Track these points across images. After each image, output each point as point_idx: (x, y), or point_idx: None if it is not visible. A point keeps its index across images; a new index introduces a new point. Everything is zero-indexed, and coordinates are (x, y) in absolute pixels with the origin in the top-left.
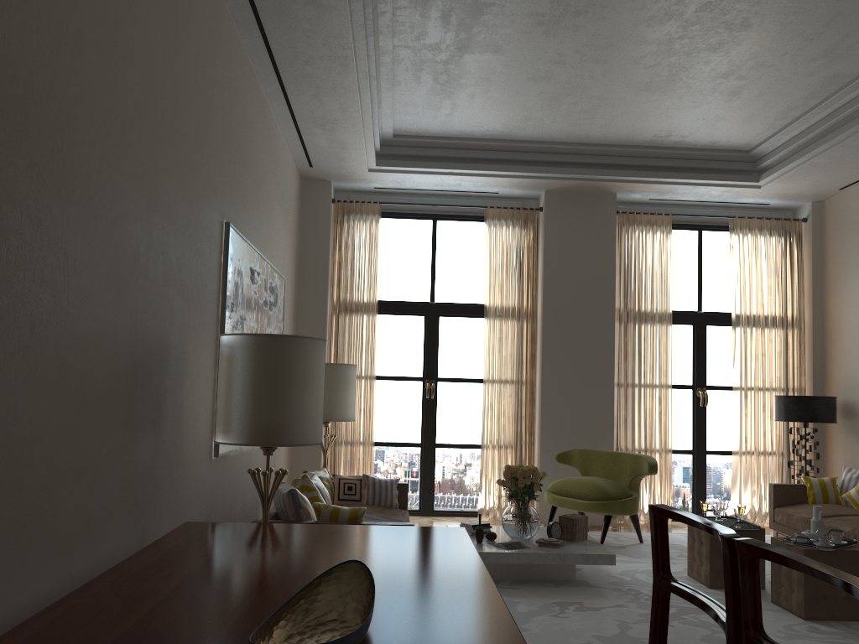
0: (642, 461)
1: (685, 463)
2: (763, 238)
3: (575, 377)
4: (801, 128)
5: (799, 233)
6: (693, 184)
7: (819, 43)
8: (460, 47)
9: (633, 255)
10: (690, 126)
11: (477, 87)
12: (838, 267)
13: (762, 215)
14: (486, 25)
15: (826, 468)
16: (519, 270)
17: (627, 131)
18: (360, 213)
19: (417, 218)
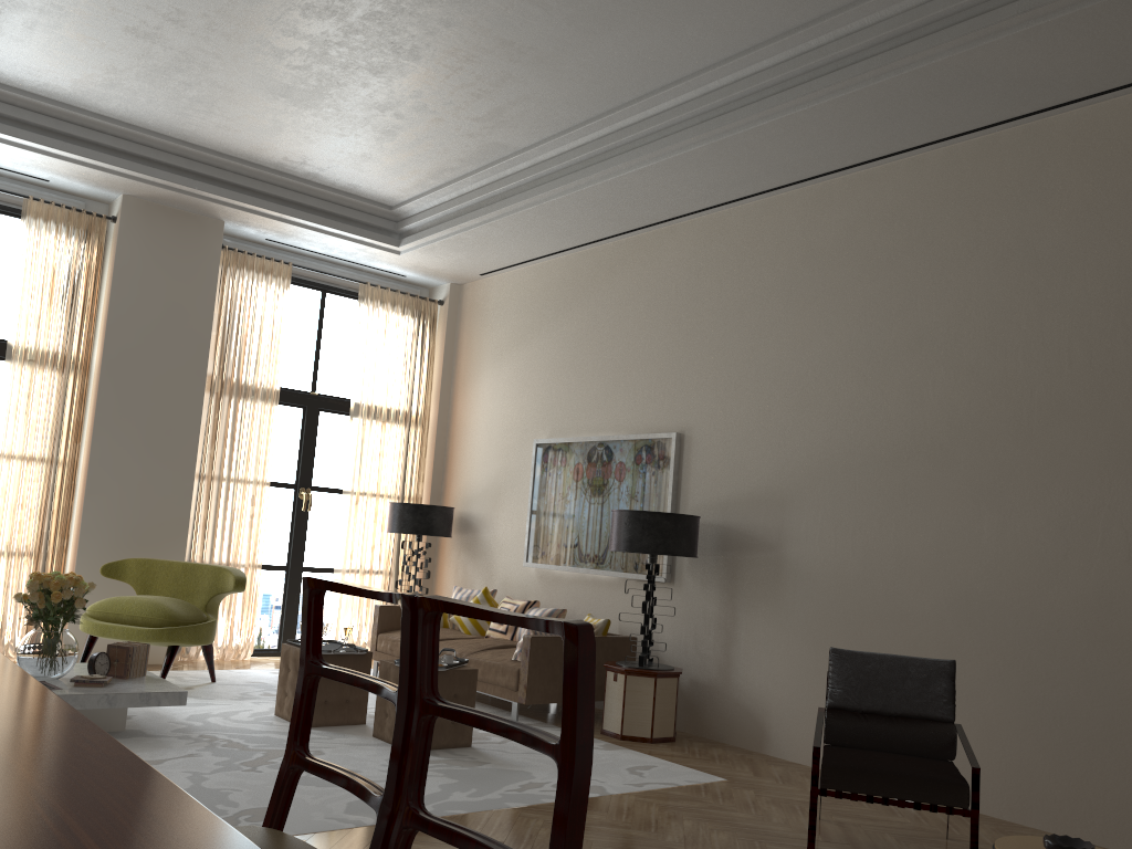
0: (226, 575)
1: (276, 582)
2: (396, 315)
3: (140, 460)
4: (453, 195)
5: (435, 317)
6: (324, 231)
7: (486, 102)
8: None
9: (239, 307)
10: (332, 158)
11: (43, 16)
12: (470, 362)
13: (397, 287)
14: None
15: (435, 589)
16: (72, 299)
17: (252, 142)
18: None
19: None
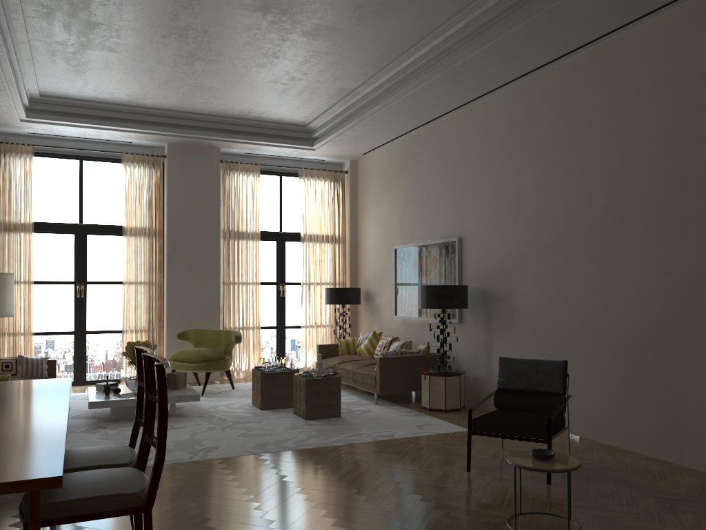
0: (232, 335)
1: (272, 335)
2: (320, 183)
3: (192, 279)
4: (331, 116)
5: (343, 181)
6: (271, 145)
7: (323, 70)
8: (82, 45)
9: (233, 192)
10: (262, 108)
11: (102, 71)
12: (363, 204)
13: (322, 167)
14: (99, 35)
15: (358, 333)
16: (149, 201)
17: (221, 107)
18: (15, 153)
19: (66, 158)
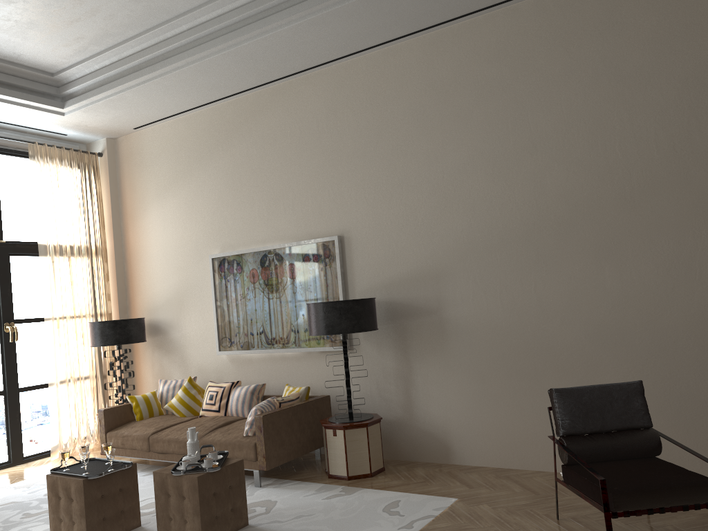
0: None
1: None
2: (65, 168)
3: None
4: (113, 59)
5: (97, 166)
6: None
7: None
8: None
9: None
10: None
11: None
12: (135, 200)
13: (60, 145)
14: None
15: (135, 383)
16: None
17: None
18: None
19: None
